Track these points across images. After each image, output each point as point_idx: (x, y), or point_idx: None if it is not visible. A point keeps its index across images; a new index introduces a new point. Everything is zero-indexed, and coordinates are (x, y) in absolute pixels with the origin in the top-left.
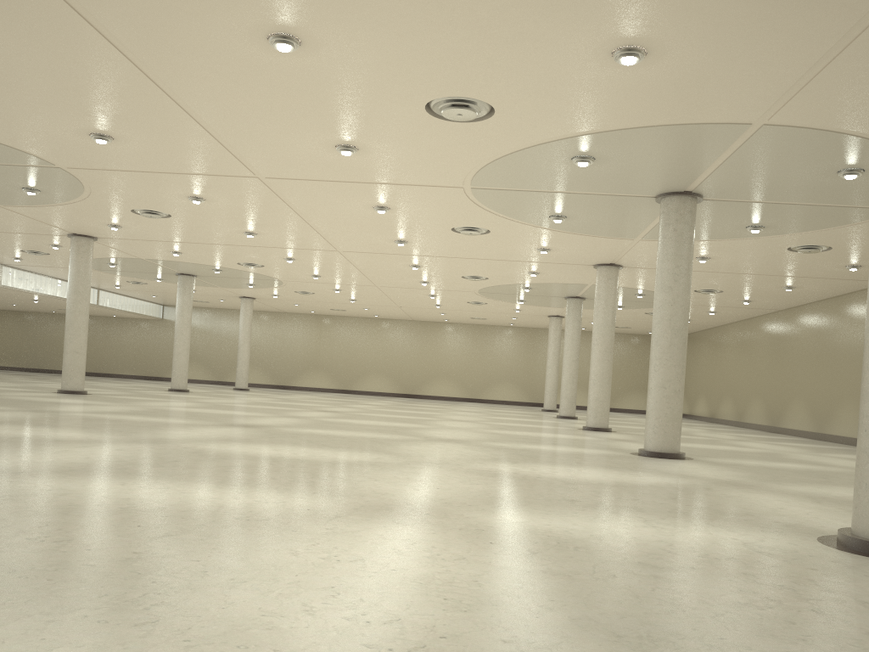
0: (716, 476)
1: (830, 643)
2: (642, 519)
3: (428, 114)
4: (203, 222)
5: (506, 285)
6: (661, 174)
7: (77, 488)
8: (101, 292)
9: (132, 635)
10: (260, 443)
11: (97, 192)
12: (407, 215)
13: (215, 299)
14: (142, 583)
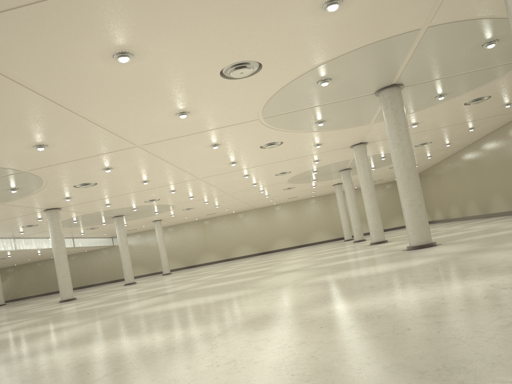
0: (459, 250)
1: None
2: (419, 287)
3: (223, 78)
4: (116, 182)
5: (302, 173)
6: (374, 77)
7: (54, 358)
8: (74, 239)
9: None
10: (174, 301)
11: (50, 180)
12: (231, 145)
13: (140, 226)
14: None
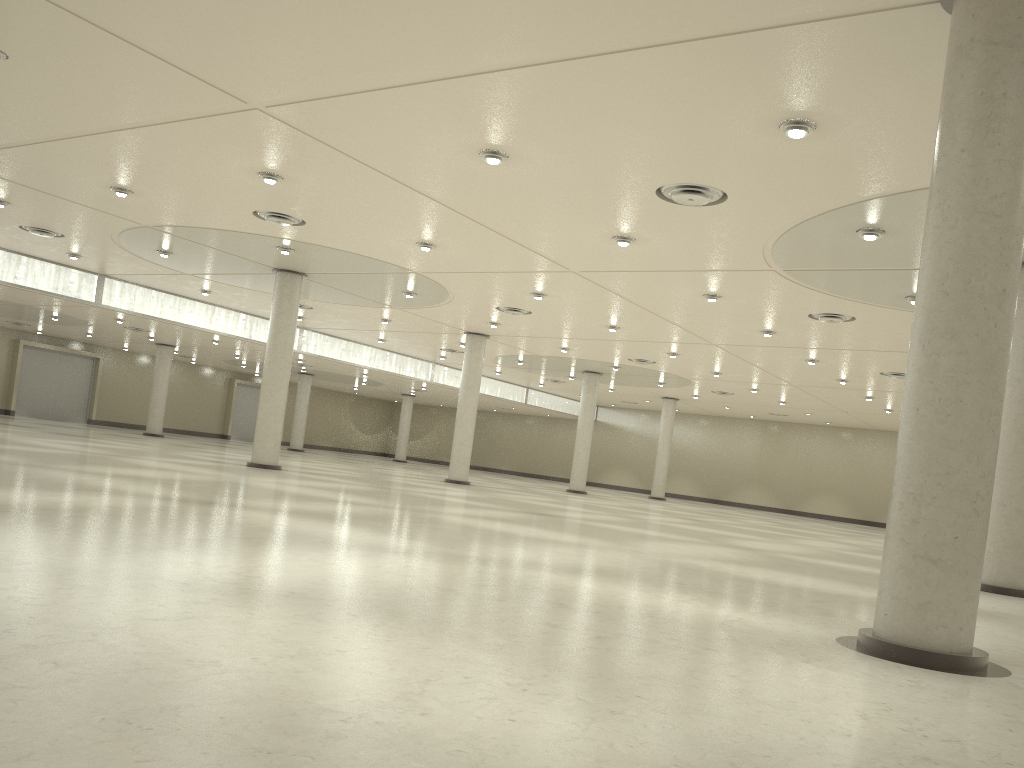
0: (989, 608)
1: (530, 640)
2: (697, 598)
3: (666, 201)
4: (562, 317)
5: None
6: None
7: (263, 517)
8: (530, 391)
9: (104, 553)
10: (508, 522)
11: (457, 292)
12: (745, 302)
13: (640, 399)
14: (166, 545)
